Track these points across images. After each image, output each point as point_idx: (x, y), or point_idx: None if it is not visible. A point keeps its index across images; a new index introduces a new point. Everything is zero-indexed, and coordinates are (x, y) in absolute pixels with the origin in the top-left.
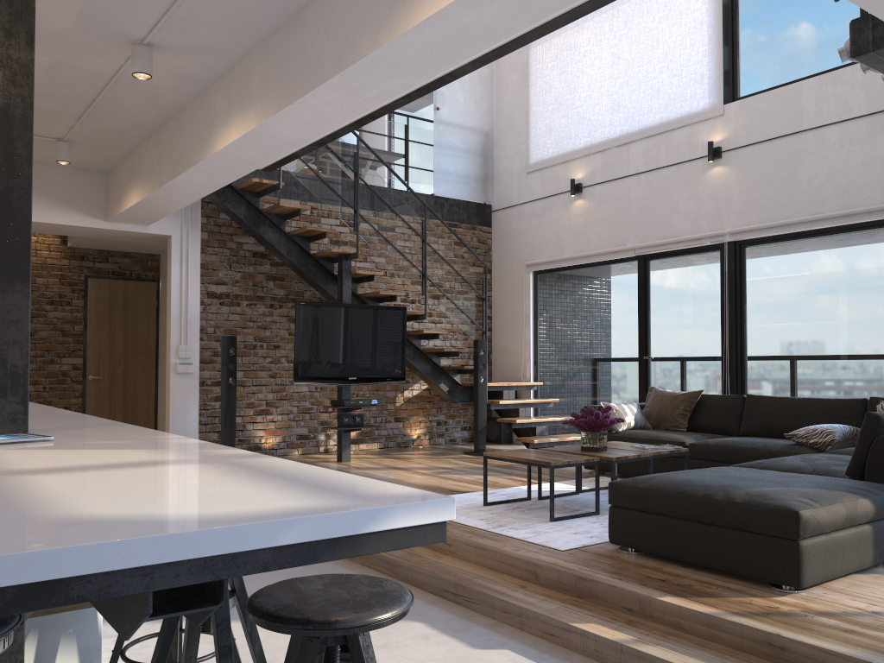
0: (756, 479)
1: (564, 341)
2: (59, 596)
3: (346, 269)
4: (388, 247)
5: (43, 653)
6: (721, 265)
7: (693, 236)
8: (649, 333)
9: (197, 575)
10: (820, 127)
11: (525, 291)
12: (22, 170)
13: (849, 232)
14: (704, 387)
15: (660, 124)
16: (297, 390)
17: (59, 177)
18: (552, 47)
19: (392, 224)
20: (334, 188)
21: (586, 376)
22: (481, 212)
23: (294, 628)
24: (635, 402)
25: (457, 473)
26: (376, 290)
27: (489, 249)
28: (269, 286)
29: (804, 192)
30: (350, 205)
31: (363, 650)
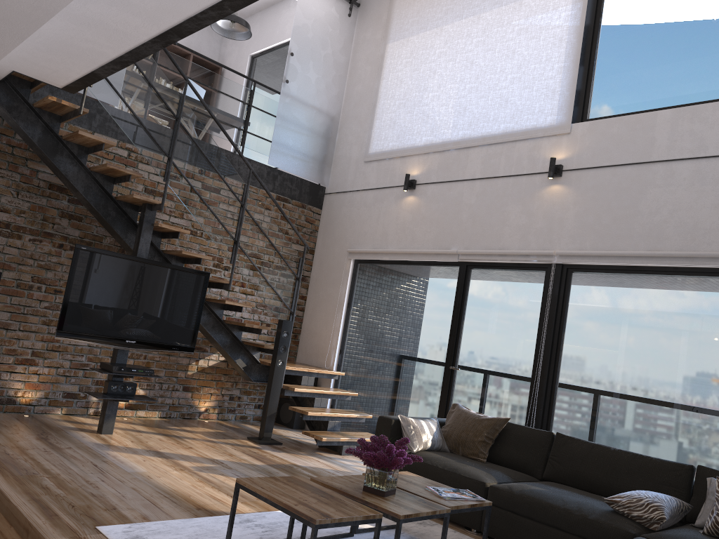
0: None
1: (373, 335)
2: None
3: (148, 220)
4: (201, 205)
5: None
6: (544, 286)
7: (521, 252)
8: (460, 343)
9: None
10: (671, 161)
11: (343, 277)
12: None
13: (686, 275)
14: (508, 410)
15: (504, 134)
16: (74, 343)
17: None
18: (409, 44)
19: (210, 182)
20: (148, 129)
21: (389, 375)
22: (314, 192)
23: None
24: (436, 419)
25: (223, 472)
26: (188, 250)
27: (316, 230)
28: (63, 223)
29: (644, 226)
30: (165, 151)
31: None
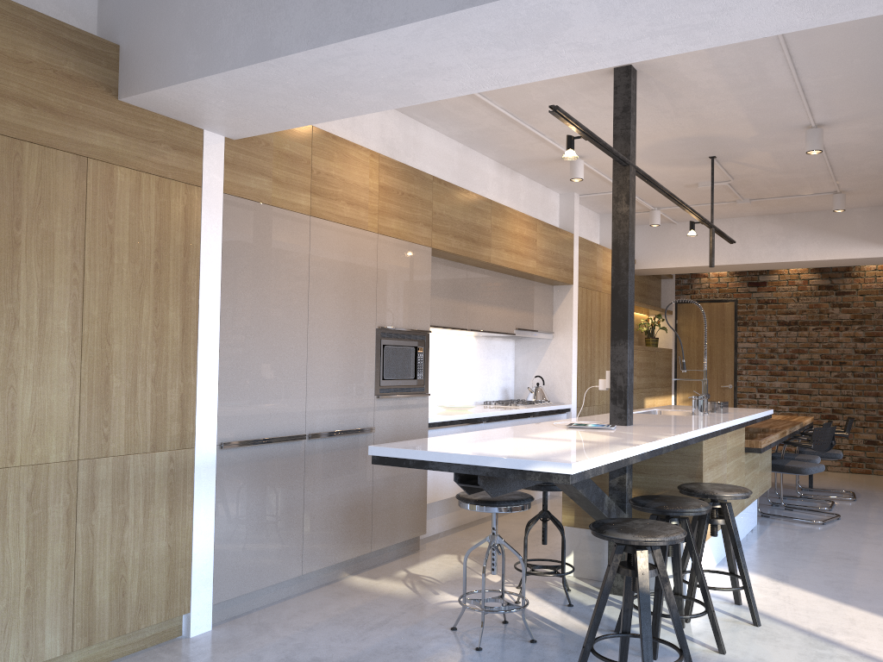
0: None
1: None
2: (426, 466)
3: None
4: None
5: (652, 560)
6: None
7: None
8: None
9: (464, 470)
10: None
11: None
12: (623, 275)
13: None
14: None
15: None
16: None
17: (858, 217)
18: None
19: None
20: None
21: None
22: None
23: (593, 531)
24: None
25: None
26: None
27: None
28: None
29: None
30: None
31: (637, 559)
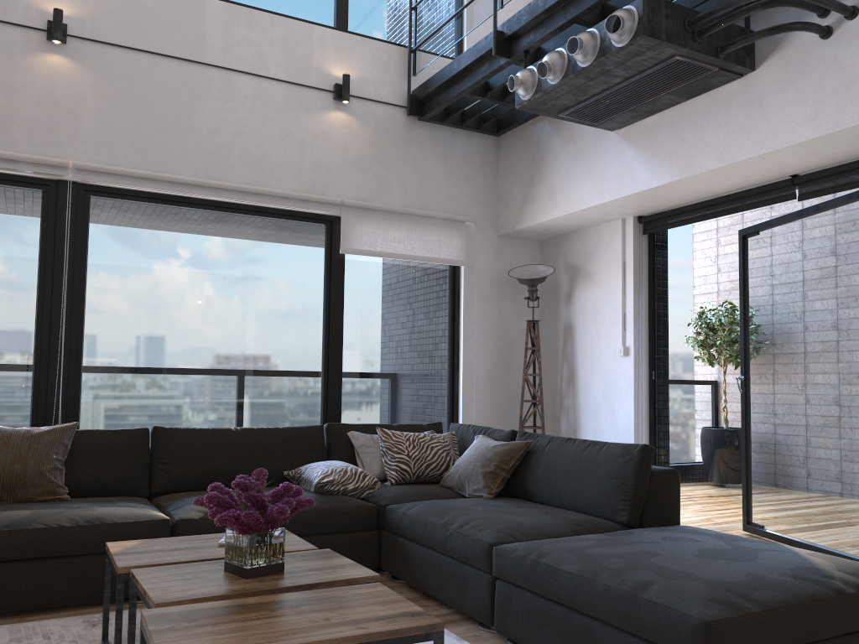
0: (730, 551)
1: None
2: None
3: None
4: None
5: None
6: (45, 214)
7: (4, 154)
8: None
9: None
10: (229, 70)
11: None
12: None
13: (250, 215)
14: None
15: None
16: None
17: None
18: None
19: None
20: None
21: None
22: None
23: None
24: None
25: None
26: None
27: None
28: None
29: (202, 146)
30: None
31: None
